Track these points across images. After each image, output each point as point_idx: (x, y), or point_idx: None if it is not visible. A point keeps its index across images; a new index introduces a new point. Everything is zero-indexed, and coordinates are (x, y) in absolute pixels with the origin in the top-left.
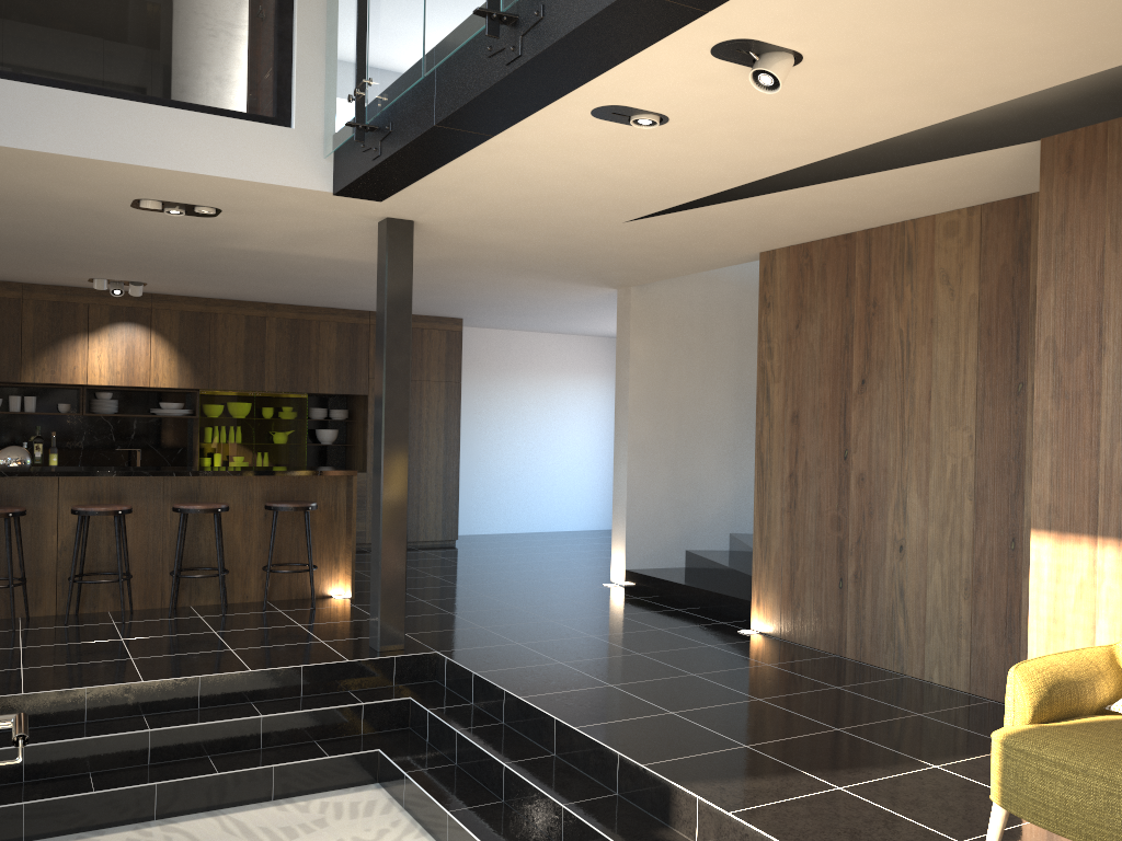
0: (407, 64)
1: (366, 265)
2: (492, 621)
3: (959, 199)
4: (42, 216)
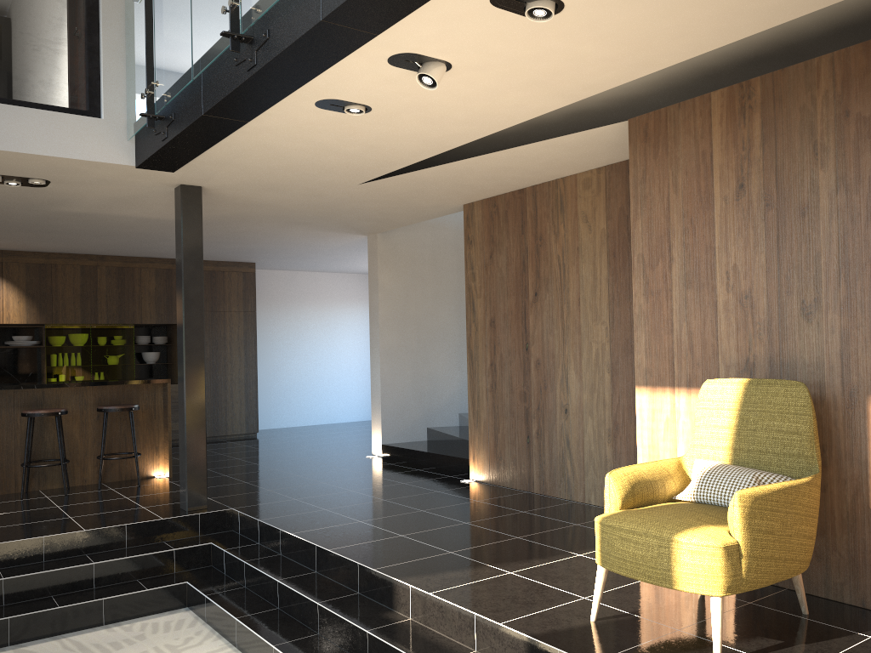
0: (181, 70)
1: (171, 222)
2: (278, 486)
3: (589, 162)
4: None
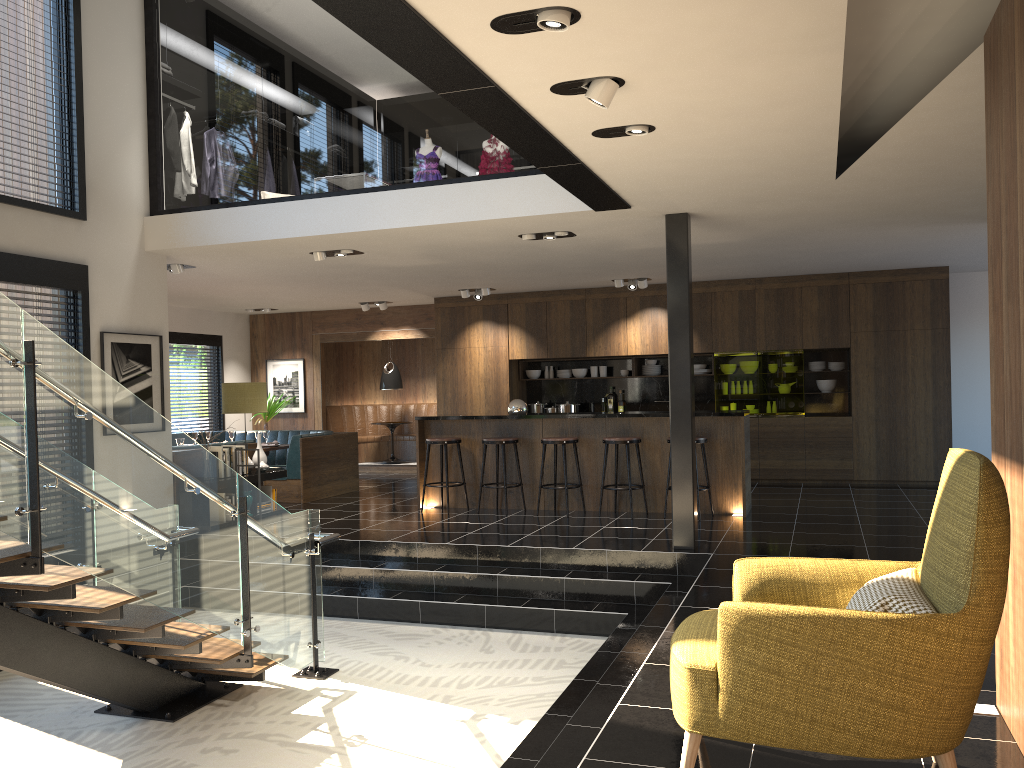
0: None
1: (745, 243)
2: (811, 541)
3: None
4: (502, 252)
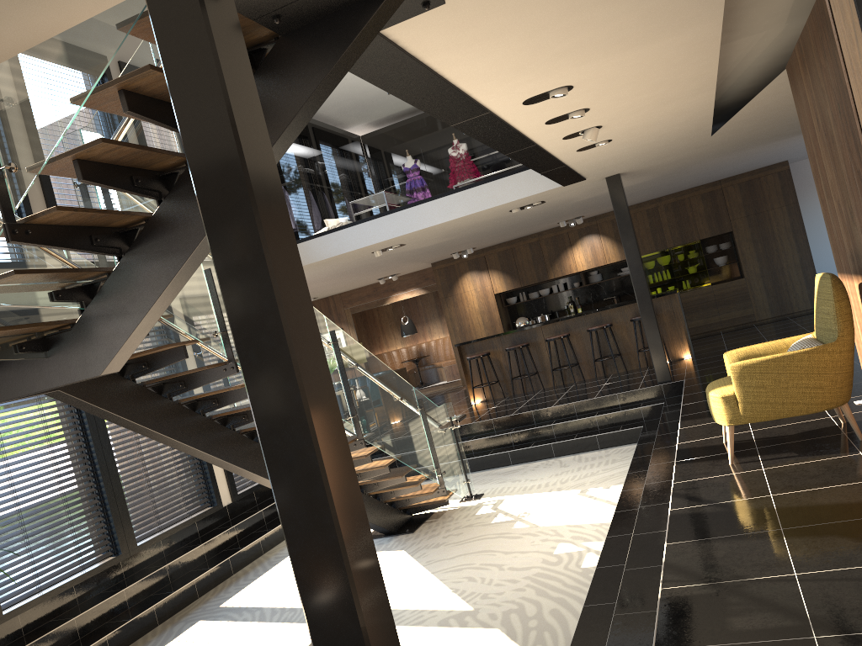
0: None
1: (652, 180)
2: None
3: None
4: (493, 223)
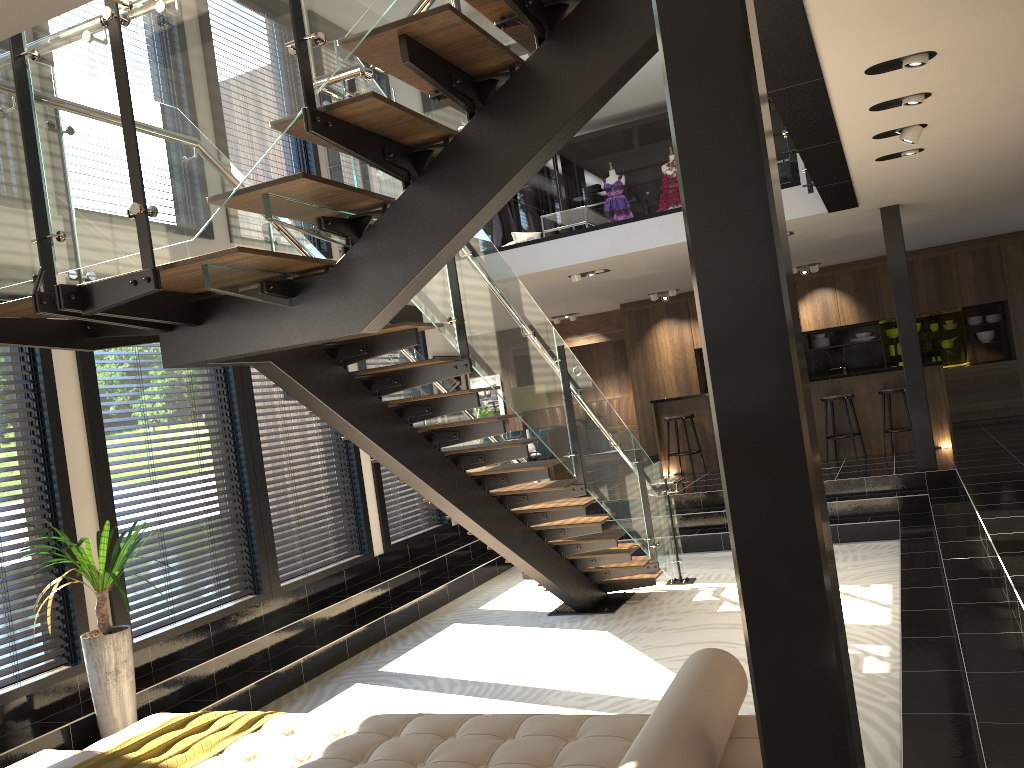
0: None
1: (925, 222)
2: None
3: None
4: None
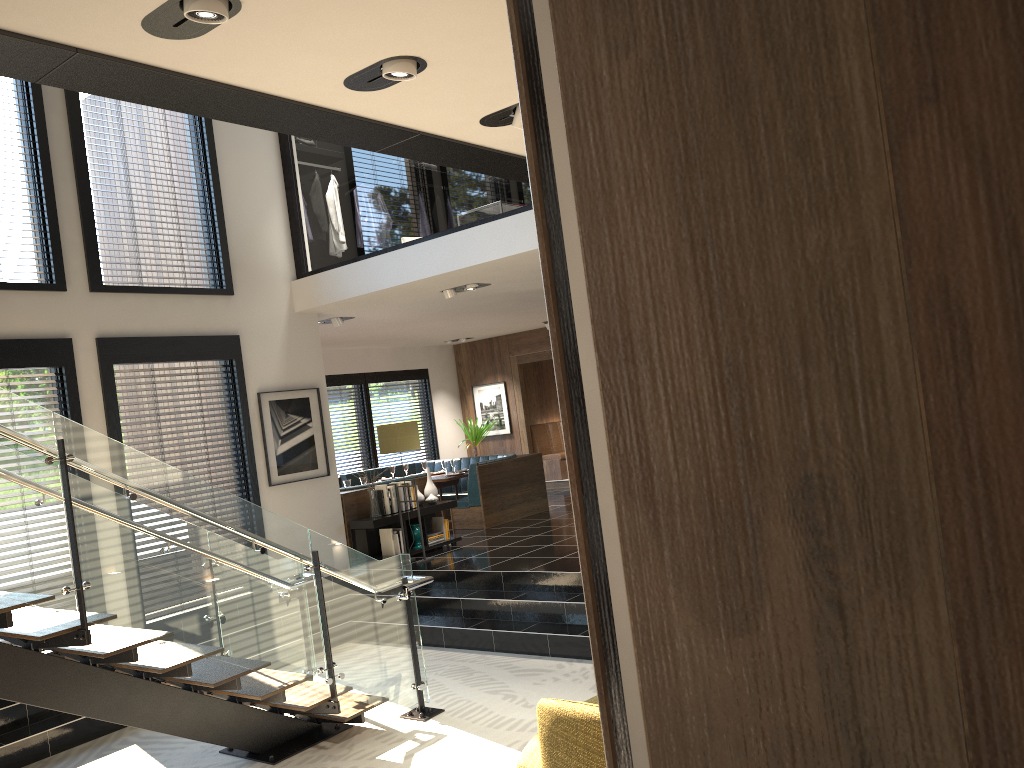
0: None
1: None
2: None
3: None
4: None
